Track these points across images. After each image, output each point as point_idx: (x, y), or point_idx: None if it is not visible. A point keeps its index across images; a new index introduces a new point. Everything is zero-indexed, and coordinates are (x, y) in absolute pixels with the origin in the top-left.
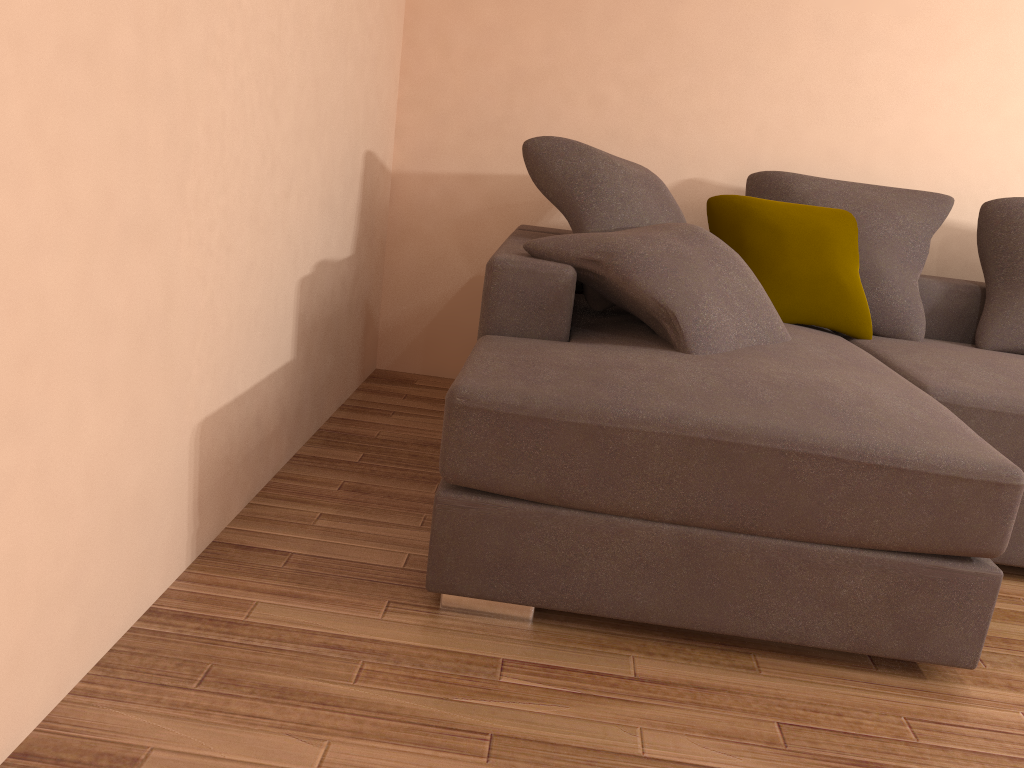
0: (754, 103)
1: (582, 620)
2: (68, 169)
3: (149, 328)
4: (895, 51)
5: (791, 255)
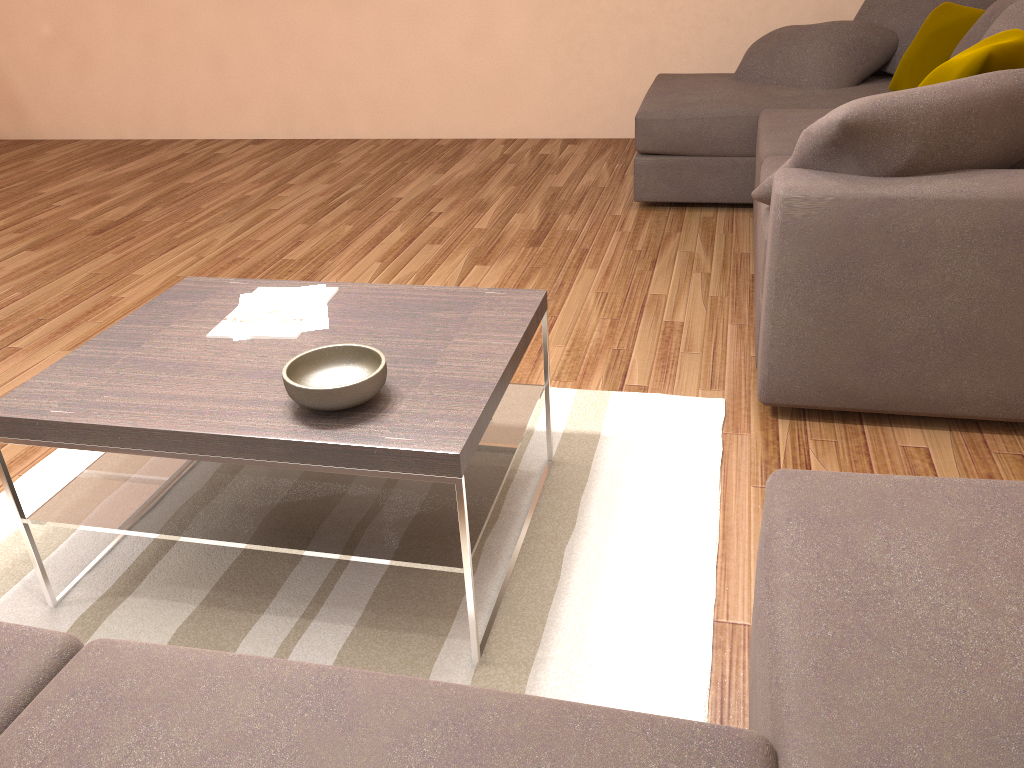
0: None
1: None
2: (600, 1)
3: (640, 48)
4: None
5: (910, 45)
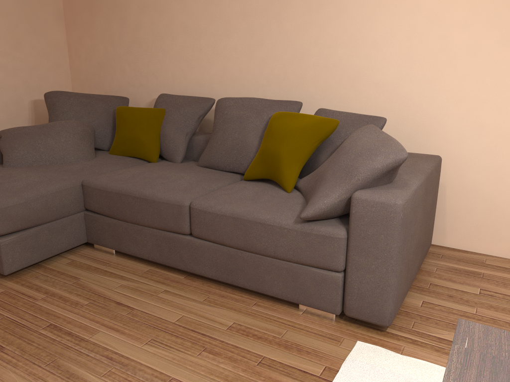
0: (169, 65)
1: None
2: None
3: None
4: (211, 35)
5: (125, 129)
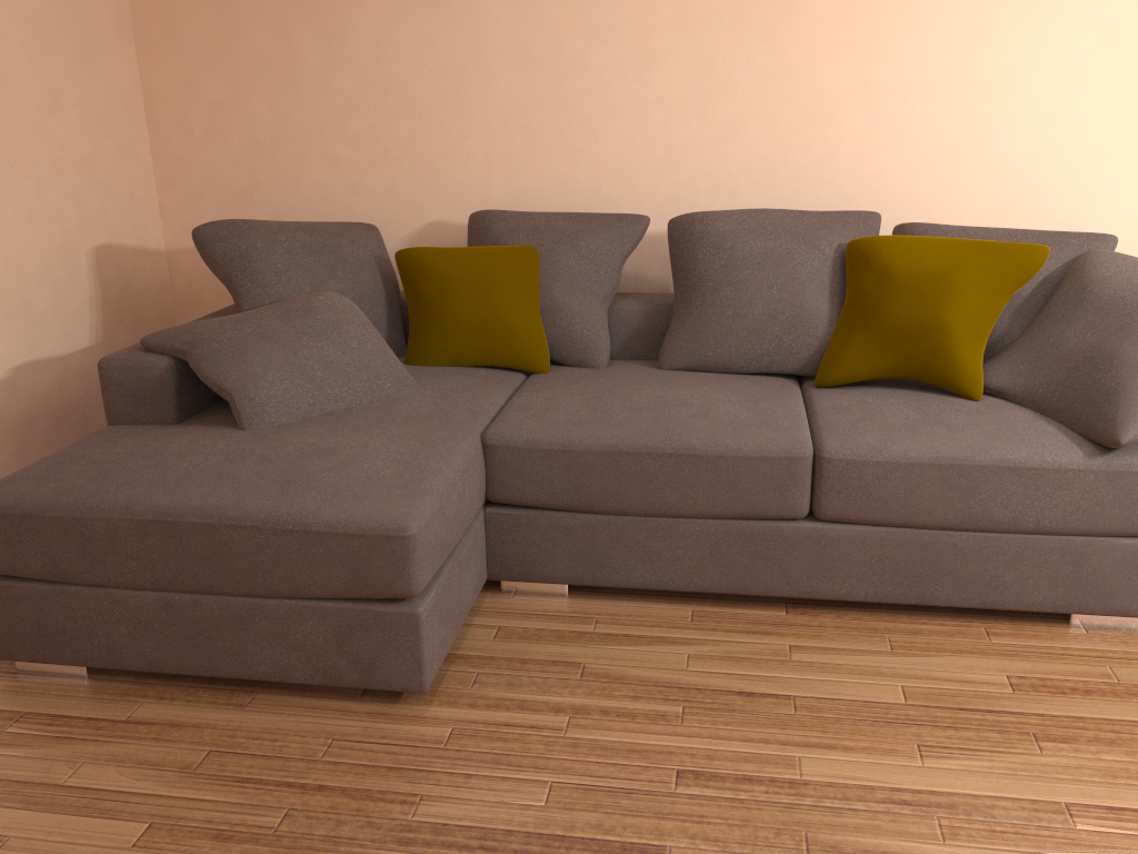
0: (475, 141)
1: (132, 673)
2: None
3: None
4: (597, 72)
5: (457, 302)
